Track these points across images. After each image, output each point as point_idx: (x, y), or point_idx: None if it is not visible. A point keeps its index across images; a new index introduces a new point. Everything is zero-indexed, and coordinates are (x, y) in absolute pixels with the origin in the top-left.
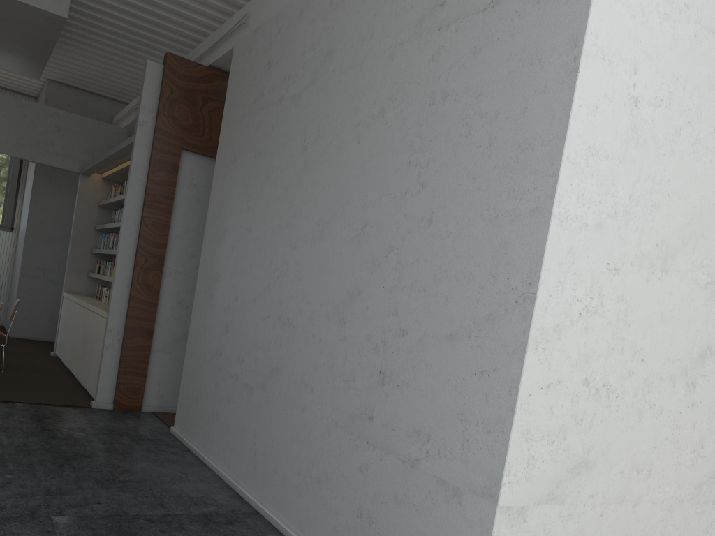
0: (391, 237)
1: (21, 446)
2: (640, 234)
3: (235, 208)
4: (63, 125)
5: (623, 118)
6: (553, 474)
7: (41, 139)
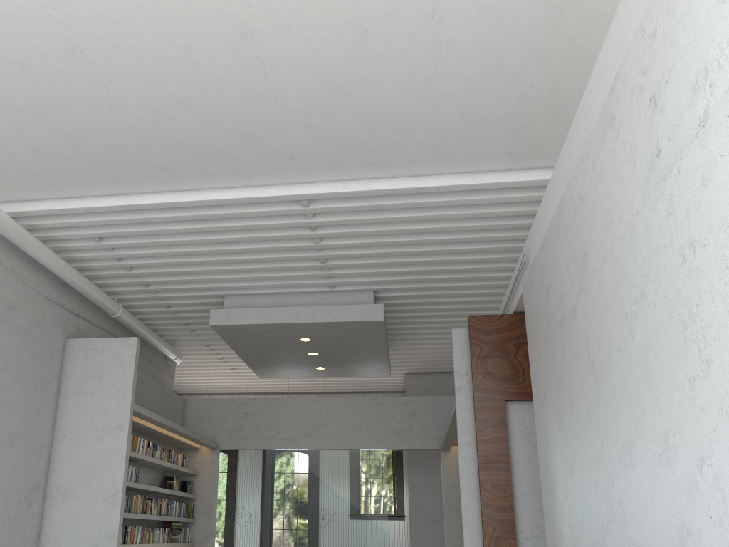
0: (697, 443)
1: None
2: None
3: (556, 449)
4: (416, 409)
5: None
6: None
7: (400, 427)
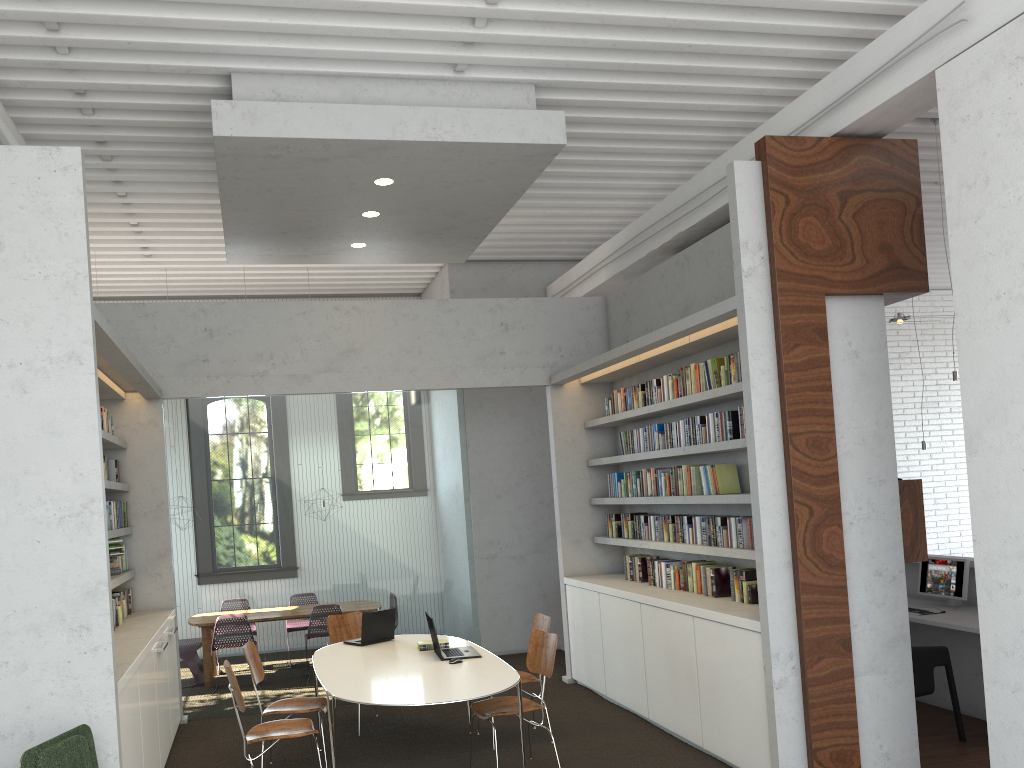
0: None
1: None
2: None
3: None
4: (510, 321)
5: None
6: None
7: (485, 351)
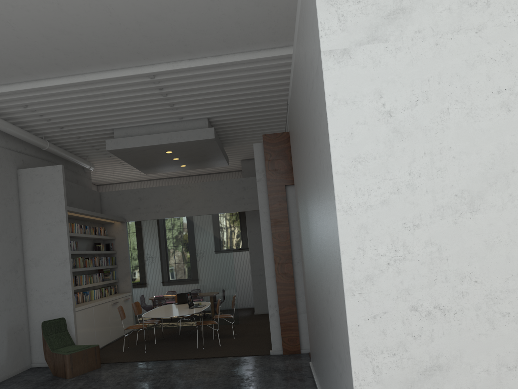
0: (320, 230)
1: (212, 382)
2: (432, 194)
3: (300, 218)
4: (246, 186)
5: (381, 128)
6: (403, 377)
7: (237, 198)
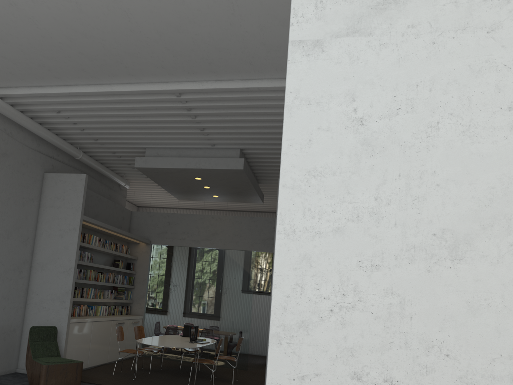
0: None
1: None
2: (402, 228)
3: None
4: None
5: (348, 138)
6: None
7: (266, 237)
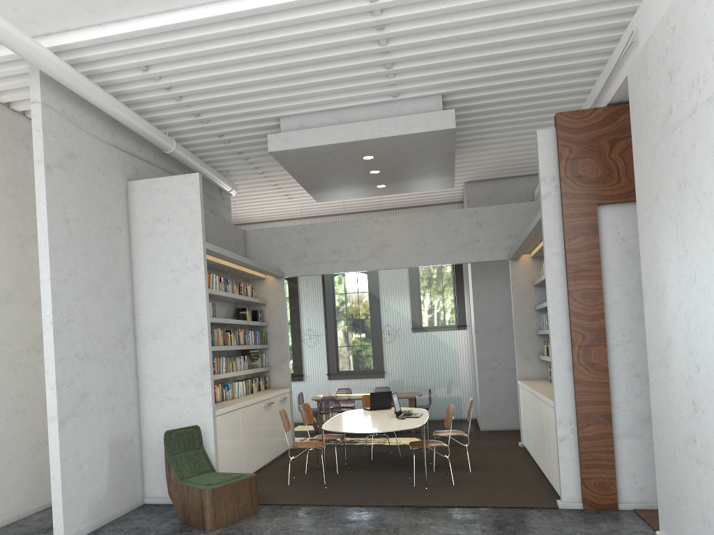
0: None
1: None
2: None
3: (670, 255)
4: (483, 220)
5: None
6: None
7: (466, 240)
